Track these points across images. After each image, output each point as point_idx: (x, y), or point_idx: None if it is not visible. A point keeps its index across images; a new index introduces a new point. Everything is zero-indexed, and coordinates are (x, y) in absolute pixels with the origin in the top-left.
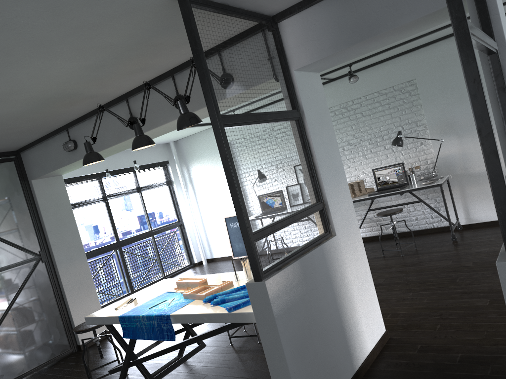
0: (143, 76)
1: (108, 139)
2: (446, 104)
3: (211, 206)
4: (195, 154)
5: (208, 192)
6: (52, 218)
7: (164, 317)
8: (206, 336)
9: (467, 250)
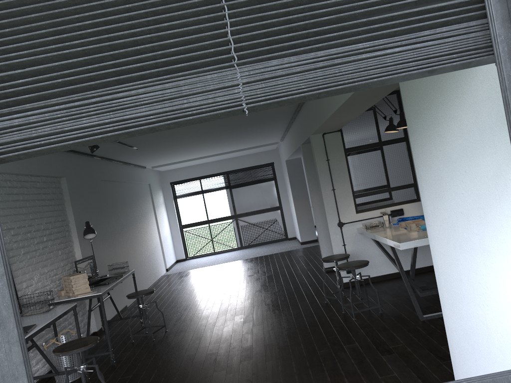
0: None
1: None
2: (81, 210)
3: None
4: None
5: None
6: None
7: None
8: None
9: (181, 313)
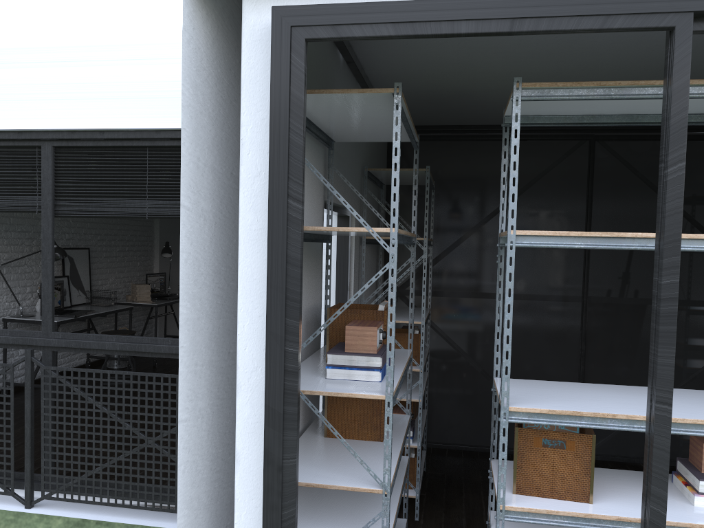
0: None
1: None
2: (169, 229)
3: None
4: None
5: None
6: None
7: None
8: None
9: None
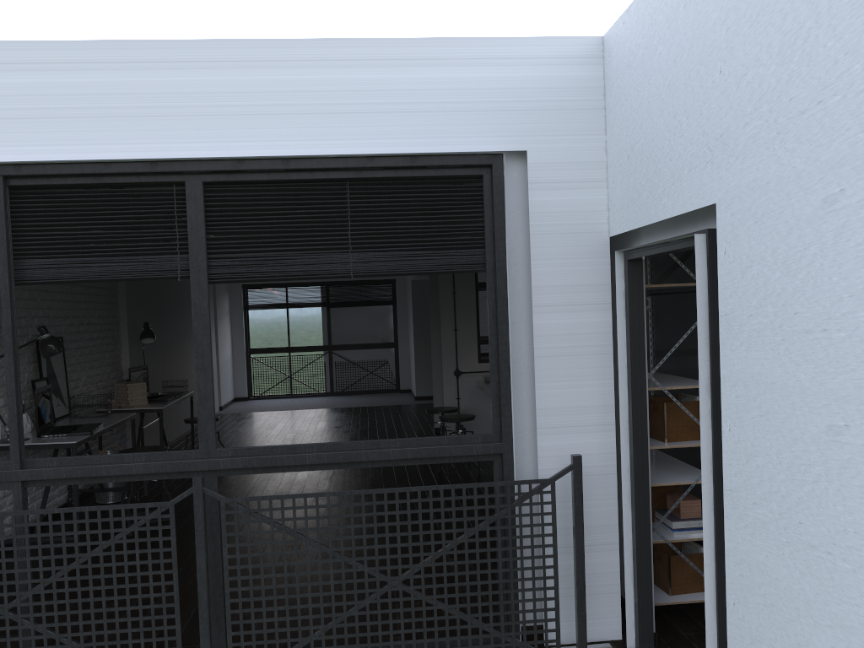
0: None
1: None
2: (135, 306)
3: None
4: None
5: None
6: None
7: None
8: None
9: None
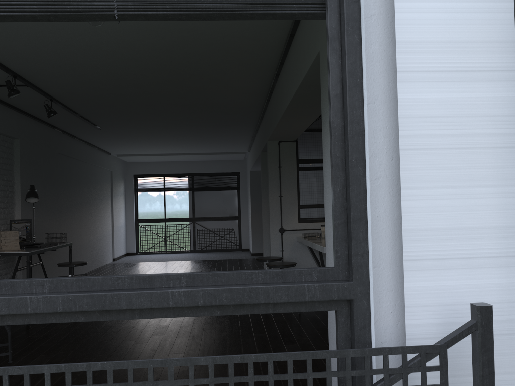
0: None
1: None
2: (30, 175)
3: None
4: None
5: None
6: None
7: None
8: None
9: None
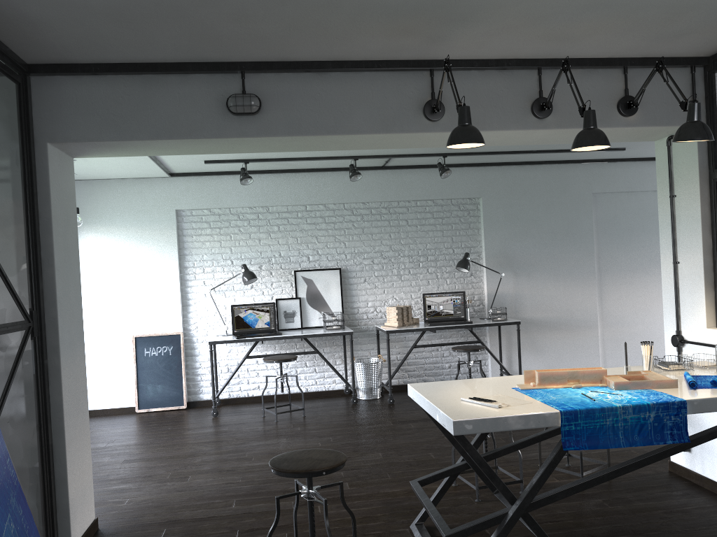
0: (524, 49)
1: (358, 120)
2: (508, 236)
3: (107, 312)
4: (97, 215)
5: (109, 286)
6: (61, 243)
7: (674, 405)
8: (713, 435)
9: None
